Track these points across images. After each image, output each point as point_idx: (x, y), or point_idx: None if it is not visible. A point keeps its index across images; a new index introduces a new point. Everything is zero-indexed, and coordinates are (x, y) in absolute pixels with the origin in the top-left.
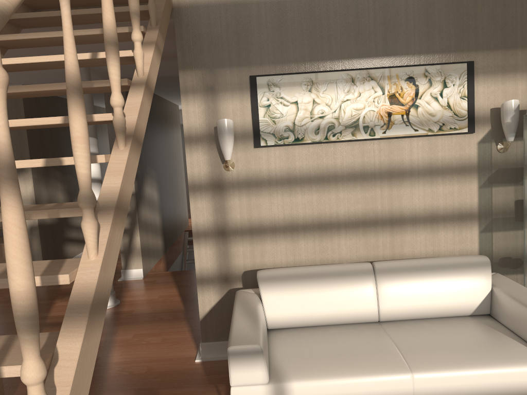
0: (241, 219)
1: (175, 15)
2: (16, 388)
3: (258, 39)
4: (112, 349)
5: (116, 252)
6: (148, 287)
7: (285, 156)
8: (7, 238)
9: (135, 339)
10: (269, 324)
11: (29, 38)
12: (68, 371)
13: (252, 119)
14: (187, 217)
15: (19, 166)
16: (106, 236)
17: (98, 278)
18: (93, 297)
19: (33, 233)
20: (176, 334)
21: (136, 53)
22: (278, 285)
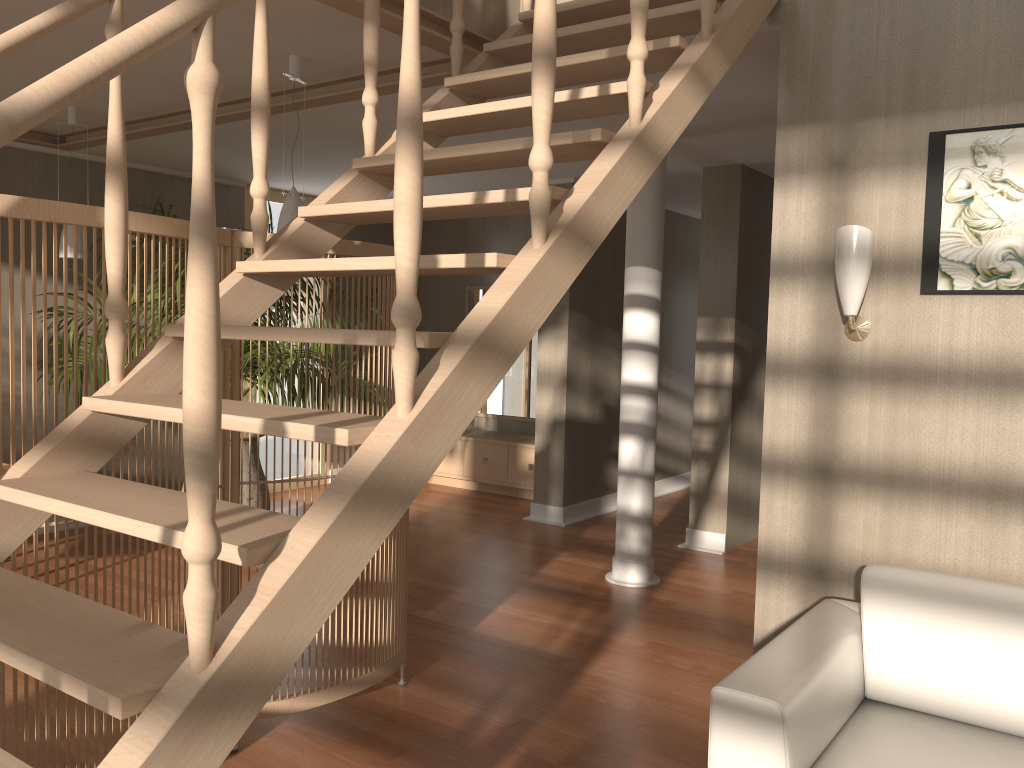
0: (869, 449)
1: (784, 17)
2: (434, 661)
3: (963, 49)
4: (600, 654)
5: (459, 420)
6: (723, 571)
7: (998, 319)
8: (185, 324)
9: (647, 651)
10: (870, 687)
11: (501, 76)
12: (281, 574)
13: (924, 230)
14: None
15: (383, 267)
16: (436, 385)
17: (393, 448)
18: (371, 474)
19: (555, 431)
20: (724, 666)
21: (630, 81)
22: (906, 605)
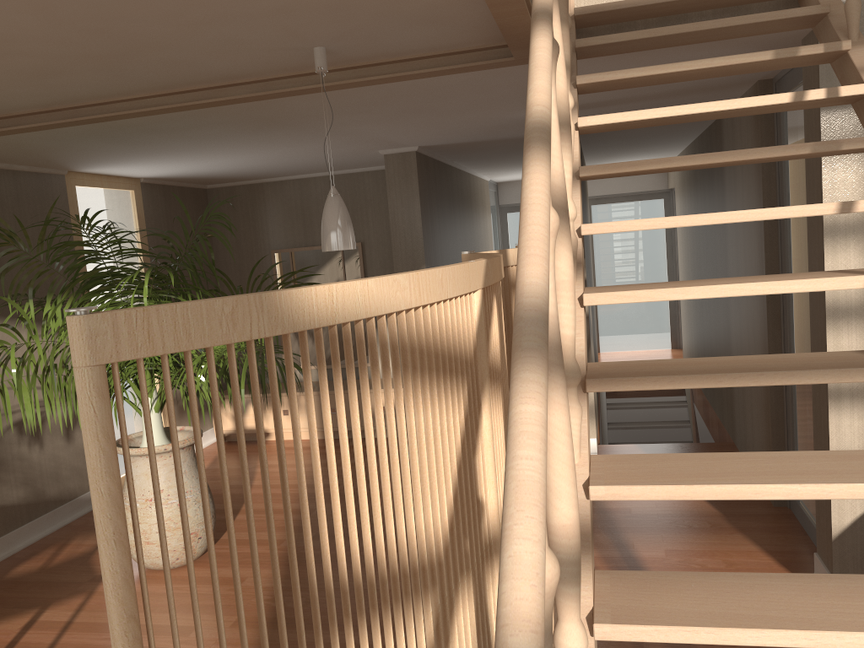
0: None
1: None
2: None
3: None
4: None
5: None
6: None
7: None
8: None
9: (675, 559)
10: None
11: (648, 74)
12: None
13: None
14: (597, 353)
15: (822, 288)
16: None
17: None
18: None
19: None
20: (743, 556)
21: None
22: None
